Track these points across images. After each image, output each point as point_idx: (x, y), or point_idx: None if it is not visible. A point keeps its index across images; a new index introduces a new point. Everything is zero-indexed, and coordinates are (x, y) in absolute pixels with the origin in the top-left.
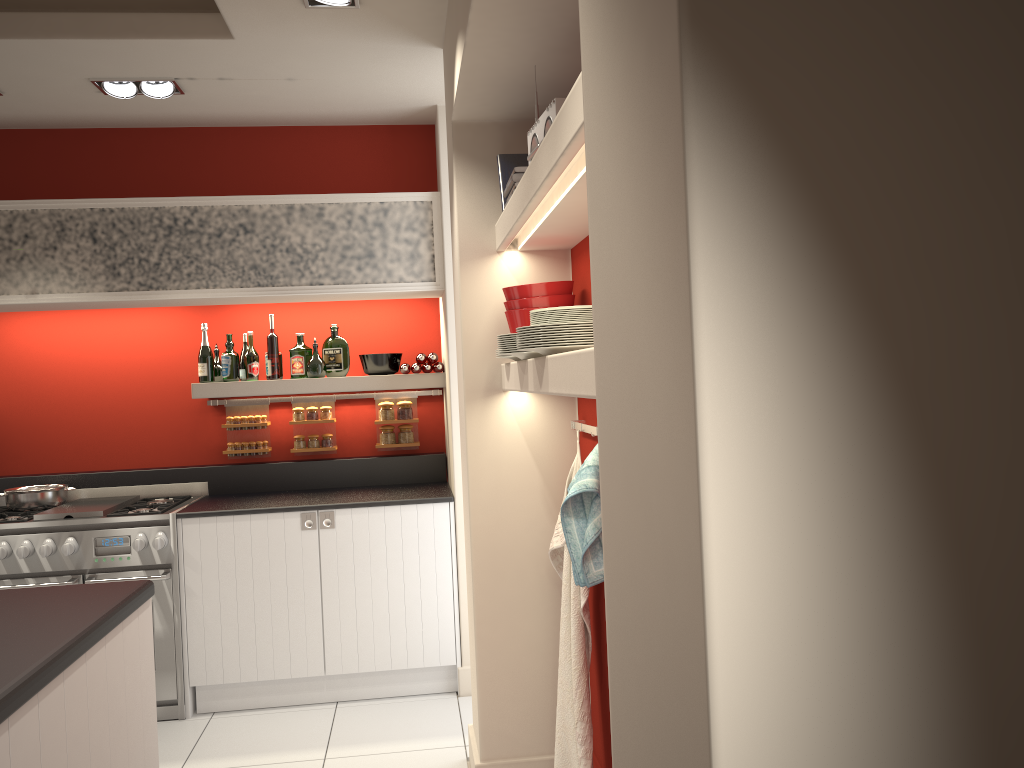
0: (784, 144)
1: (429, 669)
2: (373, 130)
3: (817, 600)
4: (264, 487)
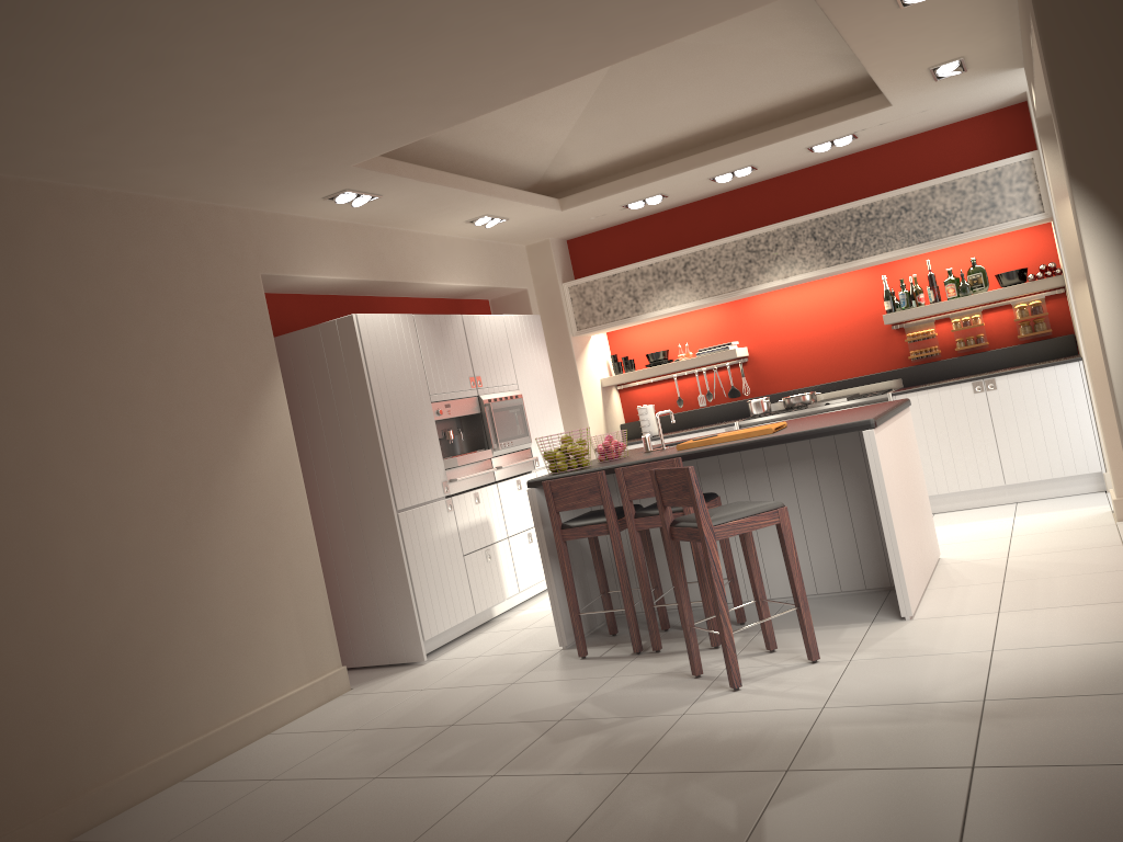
0: (1095, 192)
1: (1081, 477)
2: (980, 118)
3: (1117, 280)
4: (940, 377)
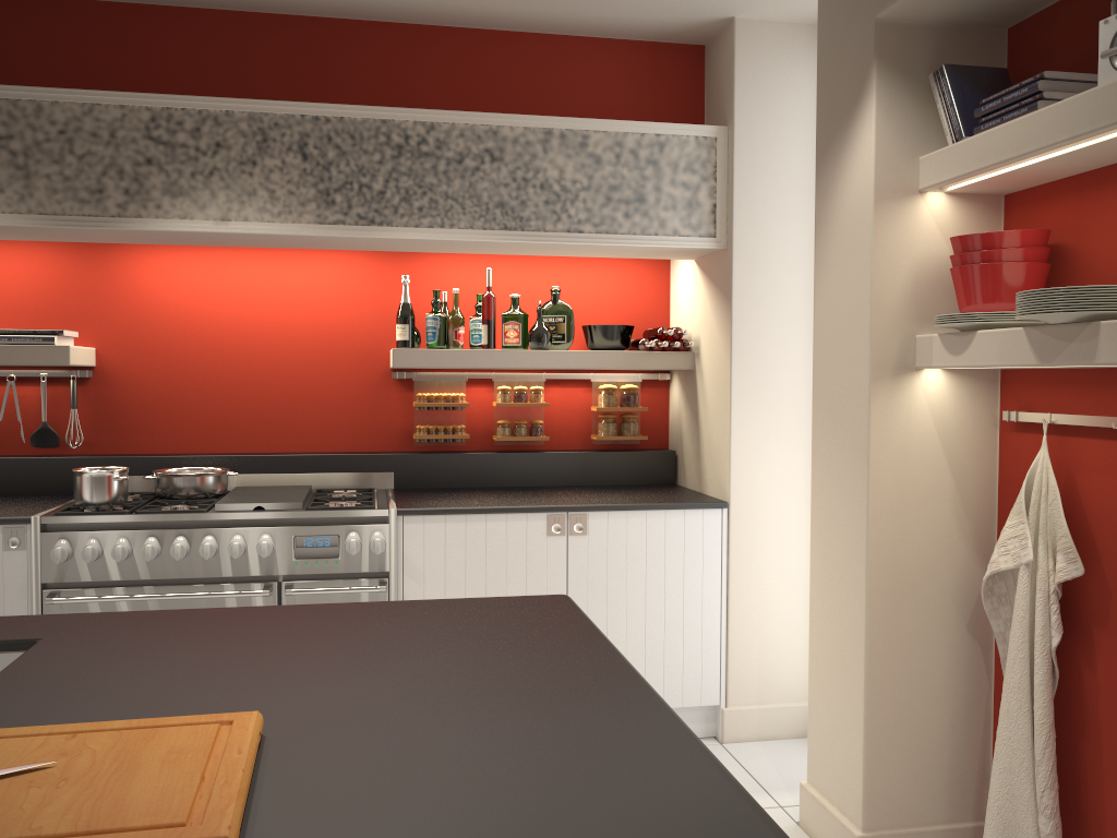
0: None
1: (684, 709)
2: (632, 46)
3: None
4: (461, 482)
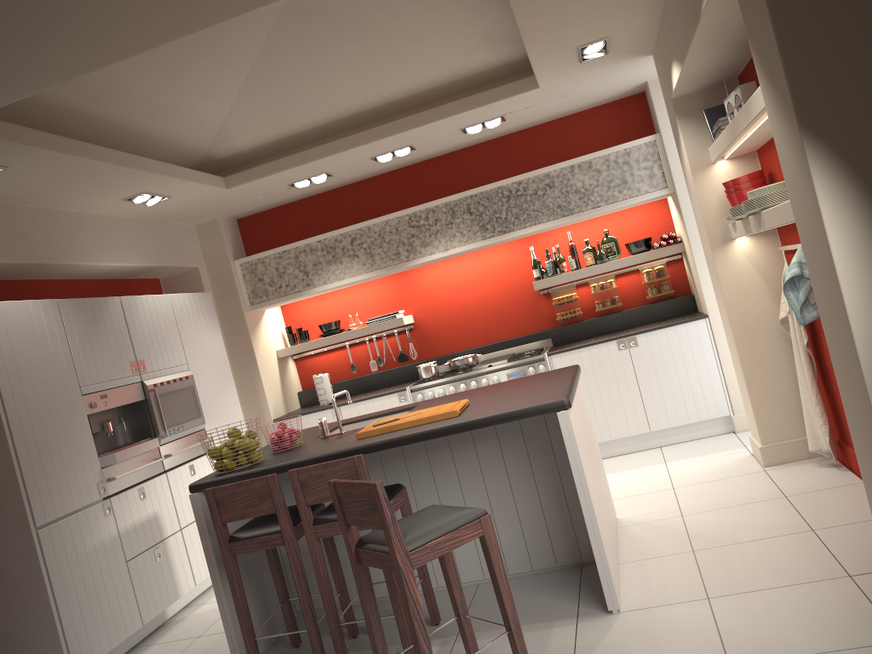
0: (829, 143)
1: (713, 420)
2: (607, 106)
3: (858, 243)
4: (584, 335)
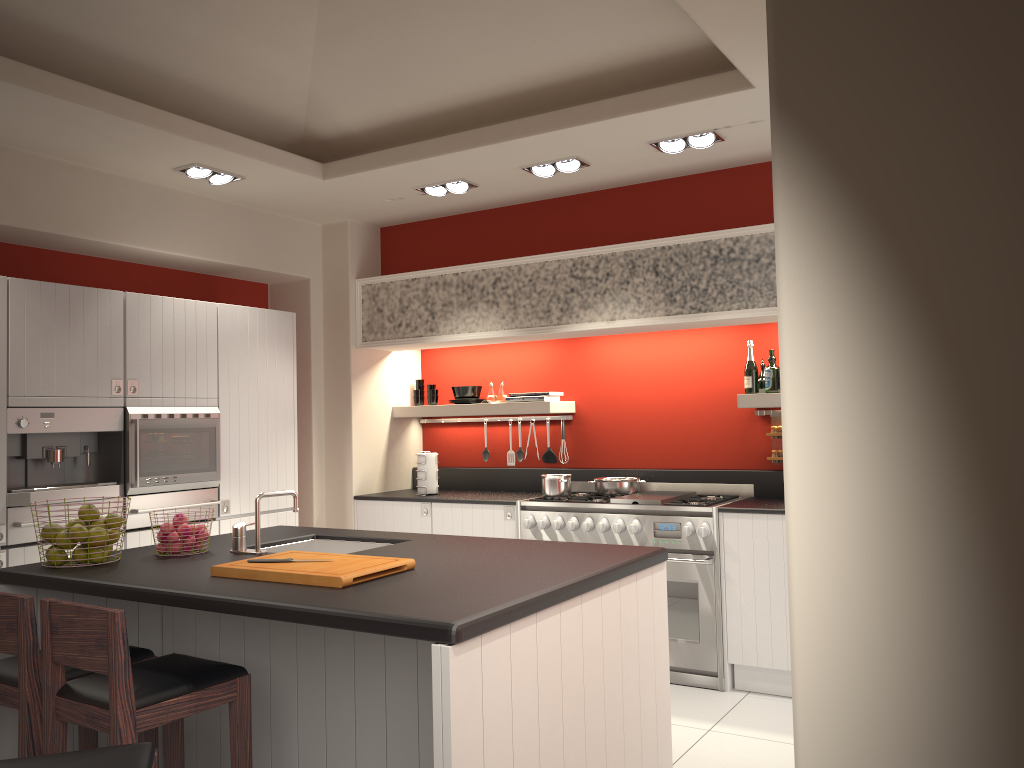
0: (845, 175)
1: None
2: None
3: (870, 505)
4: None
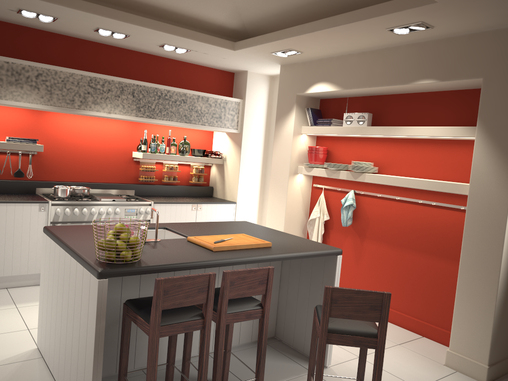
0: None
1: None
2: (216, 70)
3: None
4: (154, 194)
